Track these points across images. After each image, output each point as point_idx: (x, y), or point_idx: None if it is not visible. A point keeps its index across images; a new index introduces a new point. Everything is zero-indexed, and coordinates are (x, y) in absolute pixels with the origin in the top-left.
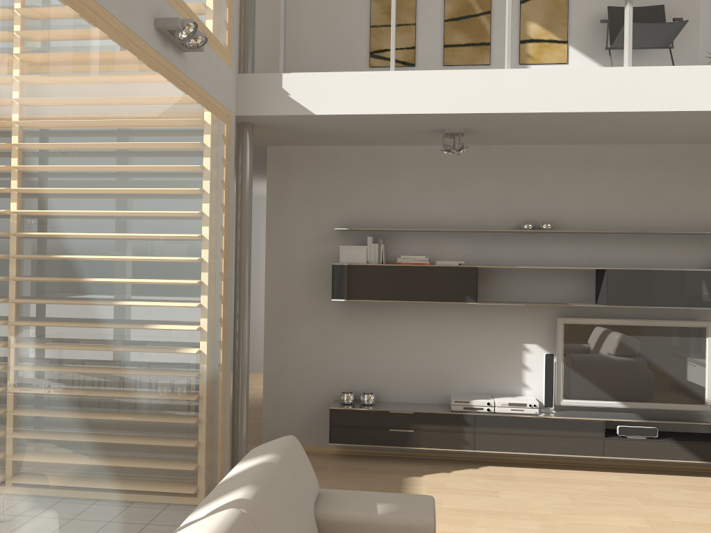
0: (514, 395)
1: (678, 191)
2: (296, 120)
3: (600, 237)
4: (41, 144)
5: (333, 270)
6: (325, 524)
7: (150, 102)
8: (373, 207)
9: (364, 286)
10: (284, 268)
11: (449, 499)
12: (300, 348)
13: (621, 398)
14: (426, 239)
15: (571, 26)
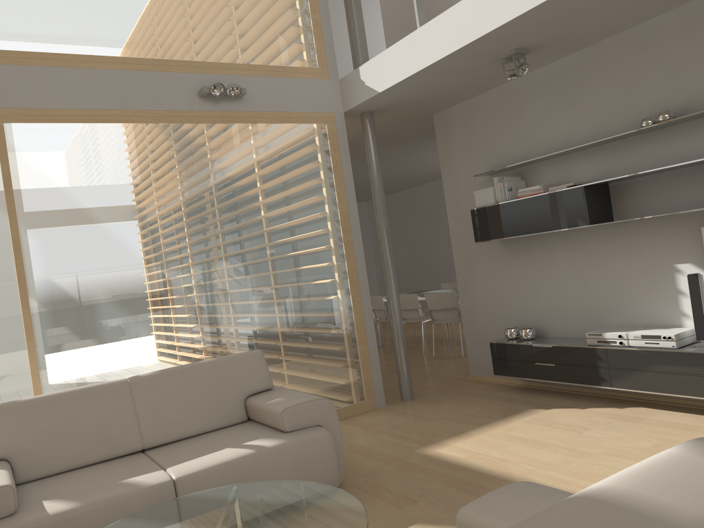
0: (674, 327)
1: None
2: (383, 99)
3: None
4: (93, 199)
5: (471, 215)
6: (248, 407)
7: (202, 145)
8: (511, 145)
9: (494, 226)
10: (459, 219)
11: (528, 429)
12: (481, 289)
13: None
14: (559, 165)
15: None
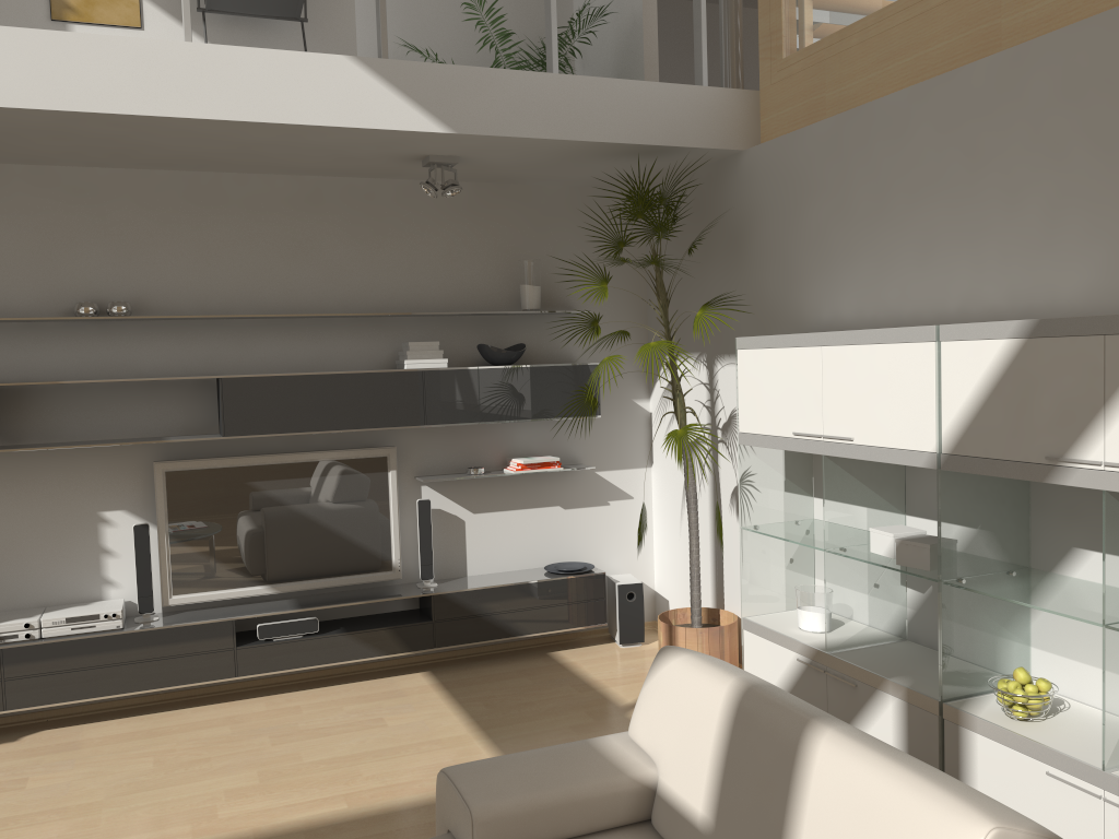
0: (91, 602)
1: (339, 250)
2: None
3: (222, 325)
4: None
5: None
6: None
7: None
8: None
9: None
10: None
11: None
12: None
13: (269, 580)
14: None
15: None
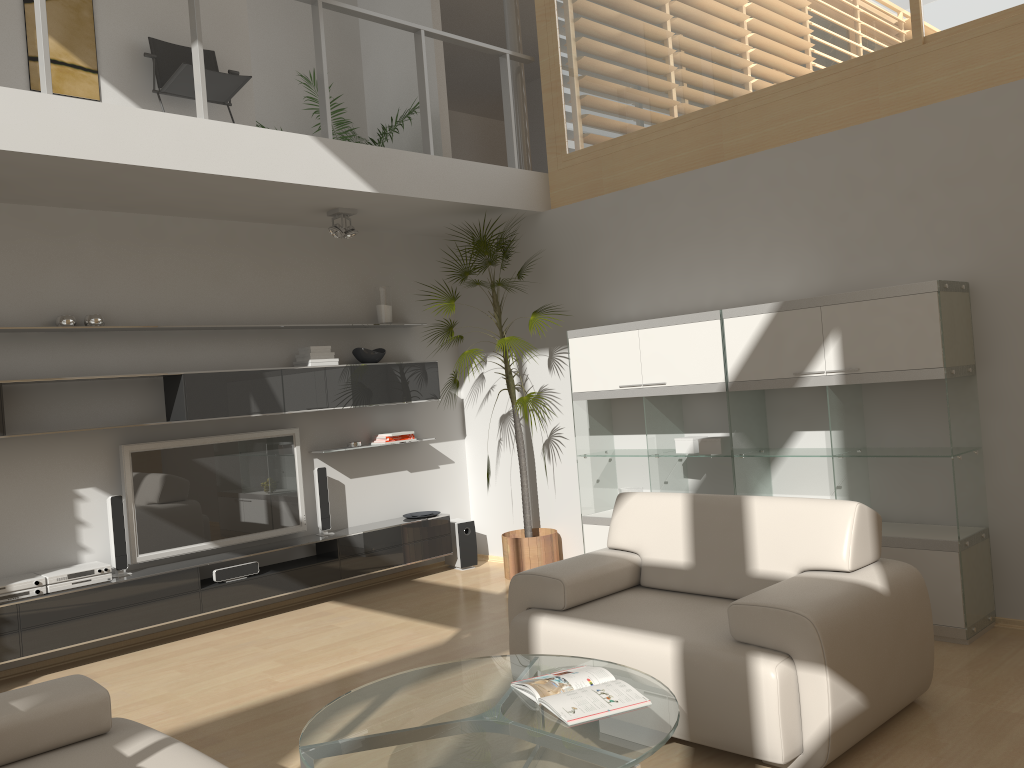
0: (69, 566)
1: (249, 277)
2: None
3: (166, 335)
4: None
5: None
6: None
7: None
8: None
9: None
10: None
11: None
12: None
13: (212, 537)
14: None
15: (101, 51)
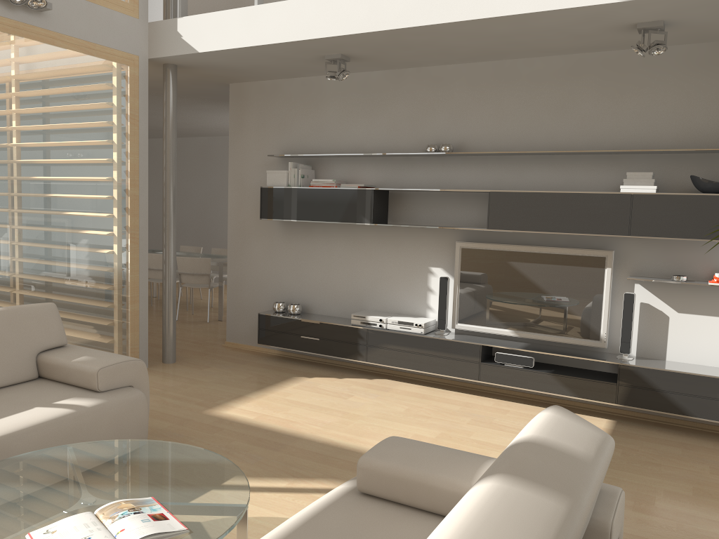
0: (420, 317)
1: (590, 105)
2: (197, 58)
3: (506, 159)
4: None
5: (261, 192)
6: (42, 364)
7: None
8: (307, 135)
9: (283, 207)
10: (241, 192)
11: (301, 394)
12: (252, 262)
13: (513, 327)
14: (349, 164)
15: None
